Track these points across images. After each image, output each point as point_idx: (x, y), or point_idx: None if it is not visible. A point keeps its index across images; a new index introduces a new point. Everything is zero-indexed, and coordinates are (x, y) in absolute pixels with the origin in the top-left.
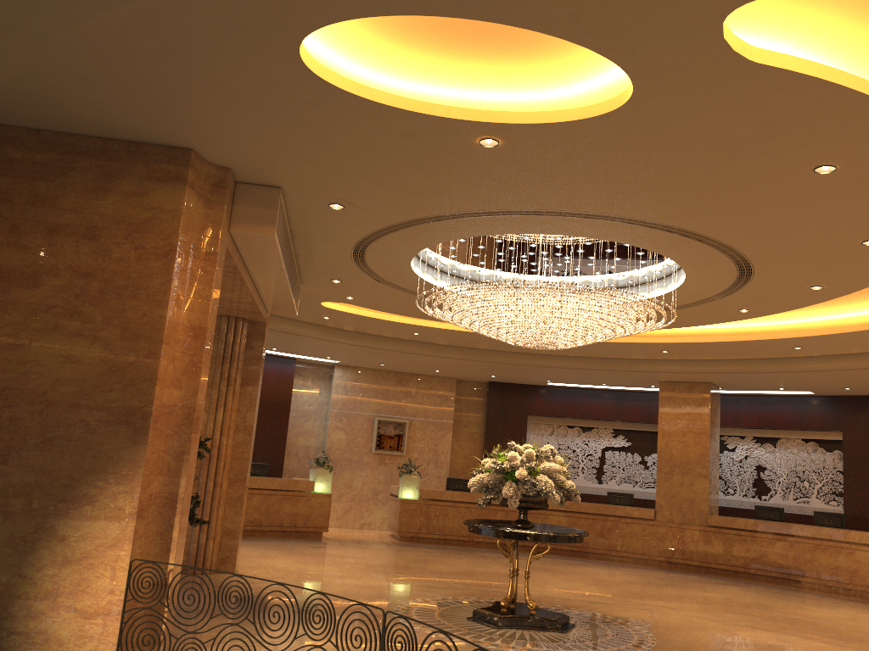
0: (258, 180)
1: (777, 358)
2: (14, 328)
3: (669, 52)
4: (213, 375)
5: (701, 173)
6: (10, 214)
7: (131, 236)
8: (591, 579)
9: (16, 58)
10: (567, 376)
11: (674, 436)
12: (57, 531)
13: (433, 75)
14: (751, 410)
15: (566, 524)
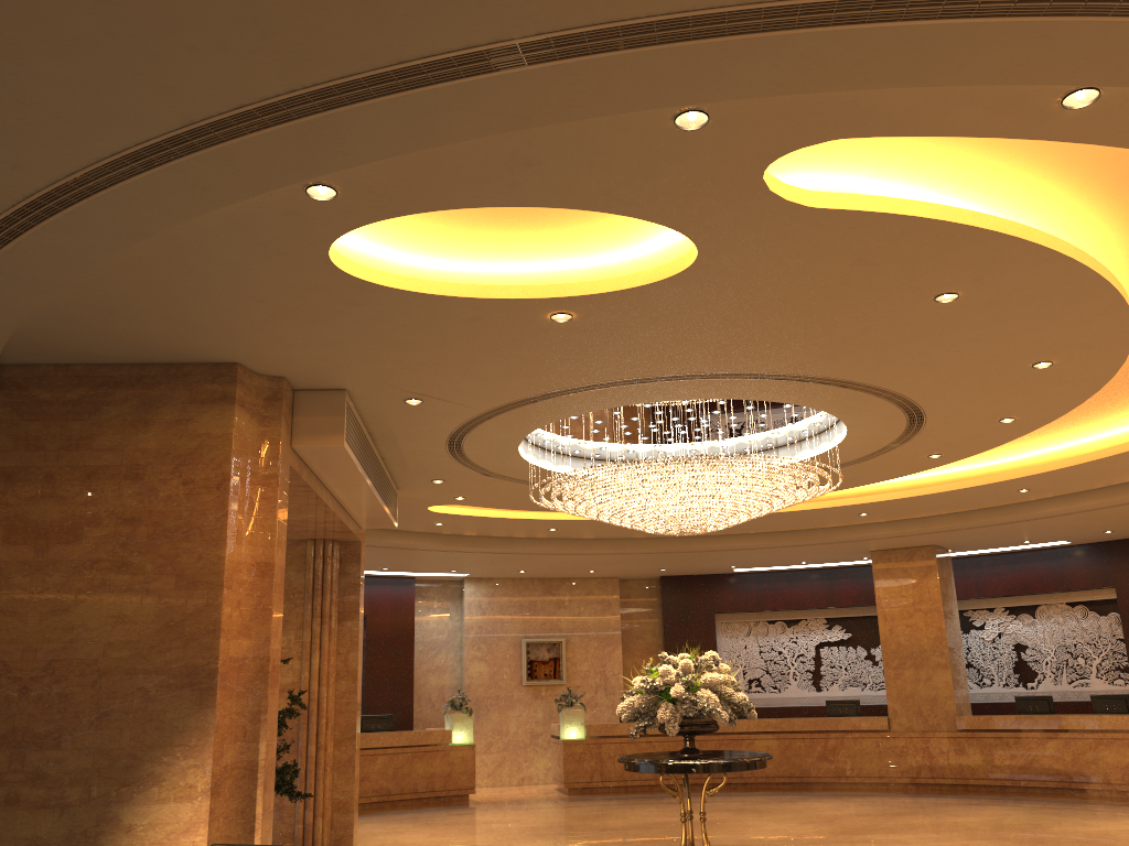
0: (318, 384)
1: (1005, 506)
2: (56, 591)
3: (719, 210)
4: (303, 613)
5: (810, 318)
6: (43, 463)
7: (178, 469)
8: (808, 816)
9: (32, 304)
10: (754, 559)
11: (898, 619)
12: (121, 820)
13: (488, 253)
14: (996, 574)
15: (777, 749)
